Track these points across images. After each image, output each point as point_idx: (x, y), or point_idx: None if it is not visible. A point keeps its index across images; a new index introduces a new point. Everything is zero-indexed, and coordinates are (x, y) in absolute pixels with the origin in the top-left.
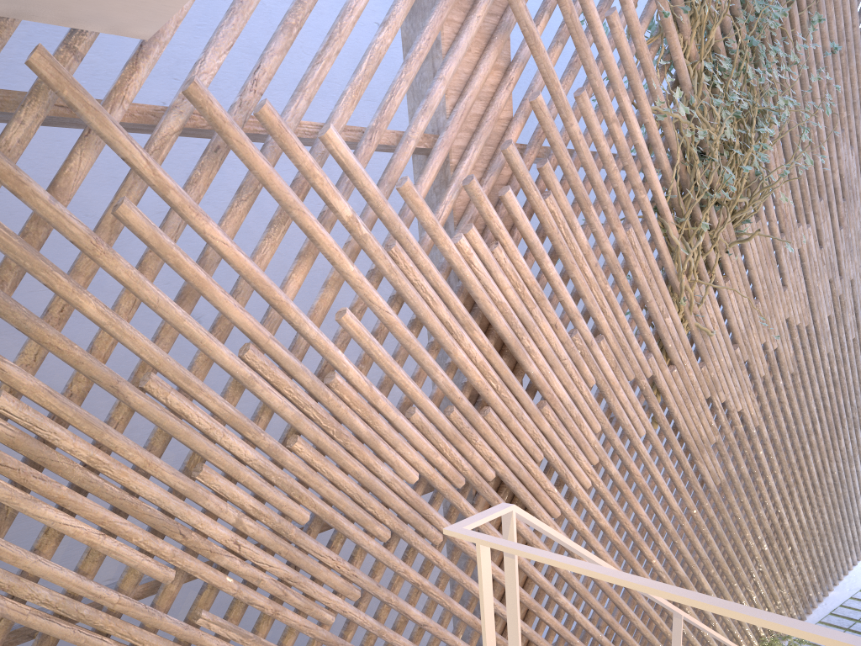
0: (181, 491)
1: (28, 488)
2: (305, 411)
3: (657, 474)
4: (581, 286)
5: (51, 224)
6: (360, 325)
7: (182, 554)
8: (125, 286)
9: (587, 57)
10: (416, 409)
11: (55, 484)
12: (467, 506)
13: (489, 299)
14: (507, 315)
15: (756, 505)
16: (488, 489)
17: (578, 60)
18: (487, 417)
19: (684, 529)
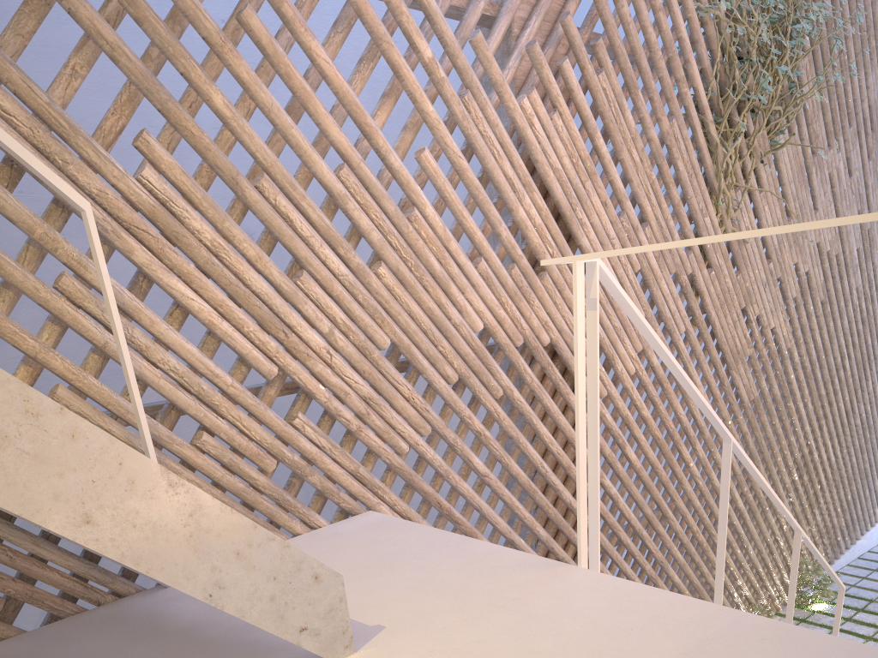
0: (284, 292)
1: (163, 259)
2: (388, 239)
3: (695, 375)
4: (628, 168)
5: (189, 18)
6: (436, 165)
7: (283, 352)
8: (245, 88)
9: None
10: (482, 258)
11: (185, 260)
12: (525, 366)
13: (548, 163)
14: (563, 184)
15: (787, 431)
16: (543, 353)
17: None
18: (543, 281)
19: (720, 439)
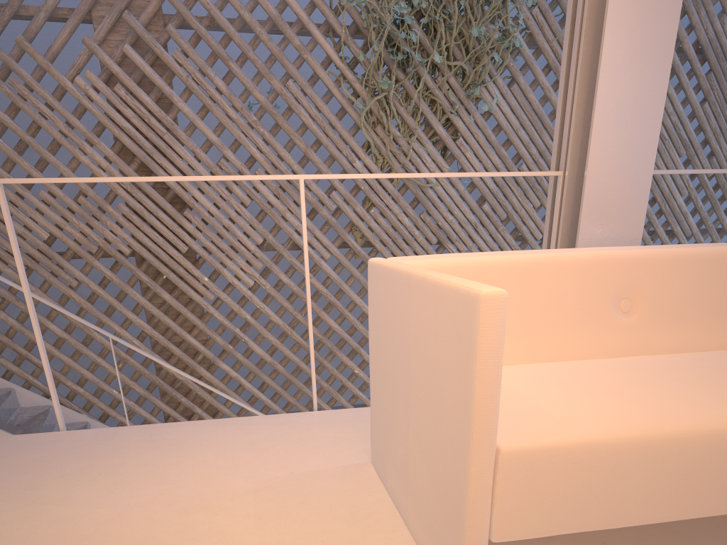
0: None
1: None
2: None
3: (352, 297)
4: (224, 124)
5: None
6: None
7: None
8: None
9: None
10: (43, 190)
11: None
12: (100, 268)
13: (111, 123)
14: (134, 138)
15: None
16: (122, 261)
17: None
18: (118, 209)
19: None
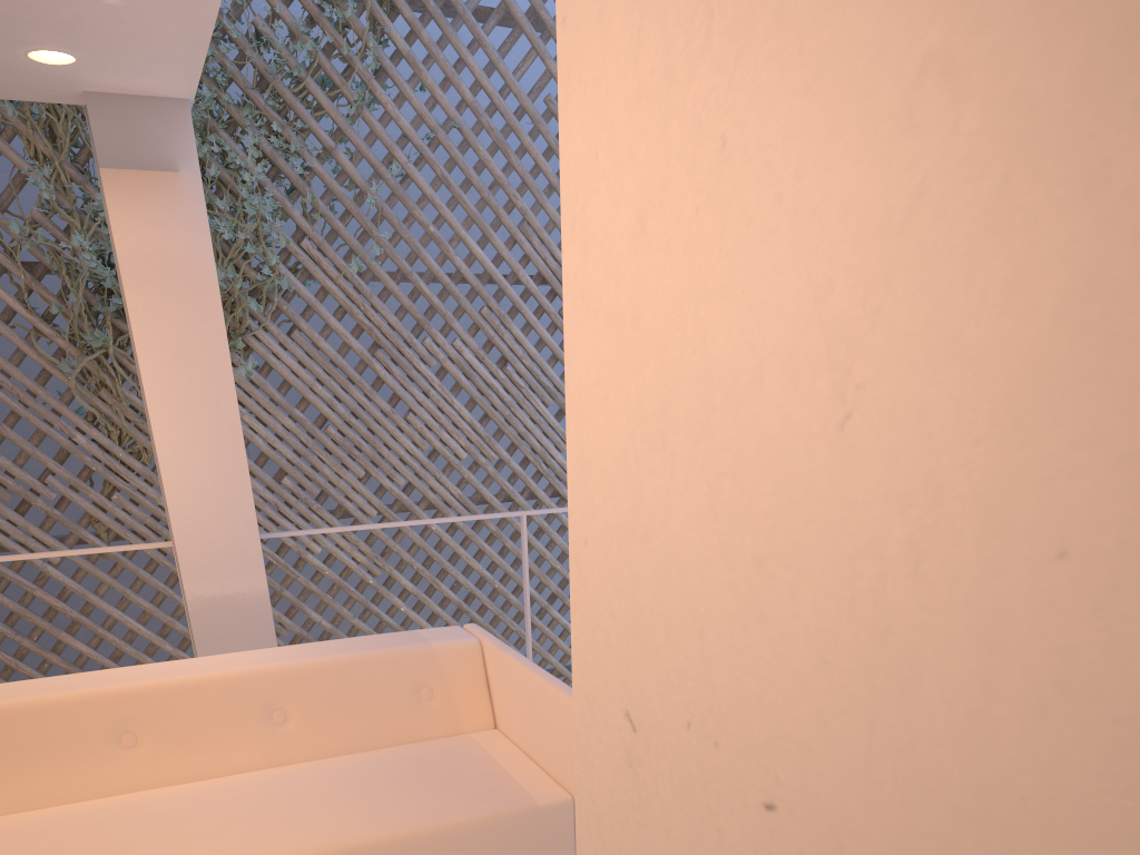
0: None
1: None
2: None
3: (106, 610)
4: None
5: None
6: None
7: None
8: None
9: None
10: None
11: None
12: None
13: None
14: None
15: None
16: None
17: None
18: None
19: None
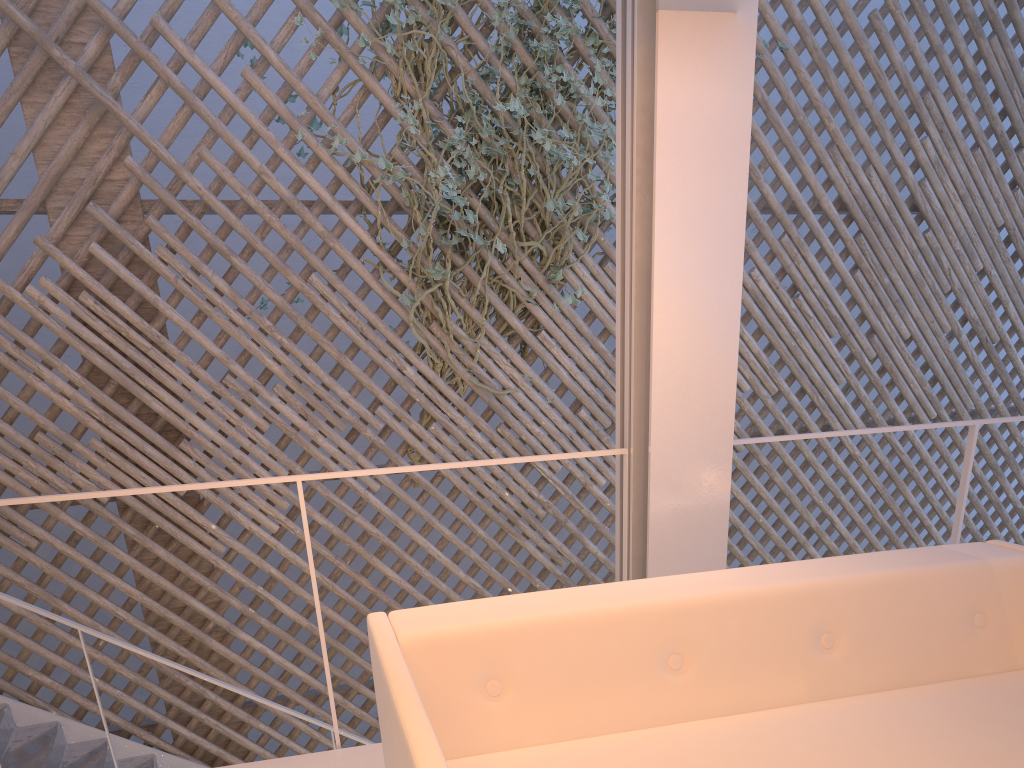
0: None
1: None
2: None
3: (413, 536)
4: (229, 333)
5: None
6: None
7: None
8: None
9: (203, 117)
10: None
11: None
12: (69, 521)
13: (77, 340)
14: (108, 356)
15: None
16: (98, 511)
17: (220, 118)
18: (90, 445)
19: None
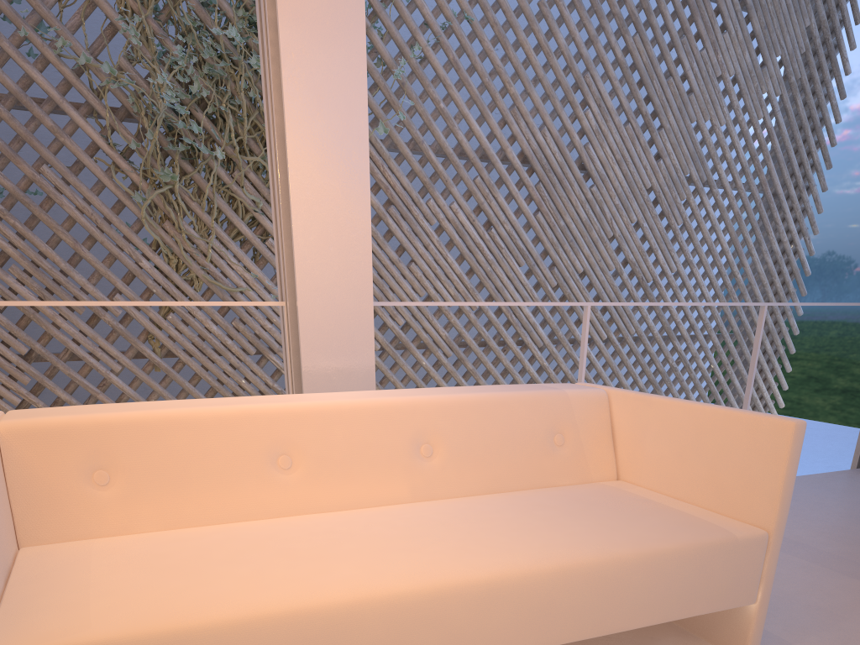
0: None
1: None
2: None
3: None
4: None
5: None
6: None
7: None
8: None
9: None
10: None
11: None
12: None
13: None
14: None
15: None
16: None
17: None
18: None
19: None
